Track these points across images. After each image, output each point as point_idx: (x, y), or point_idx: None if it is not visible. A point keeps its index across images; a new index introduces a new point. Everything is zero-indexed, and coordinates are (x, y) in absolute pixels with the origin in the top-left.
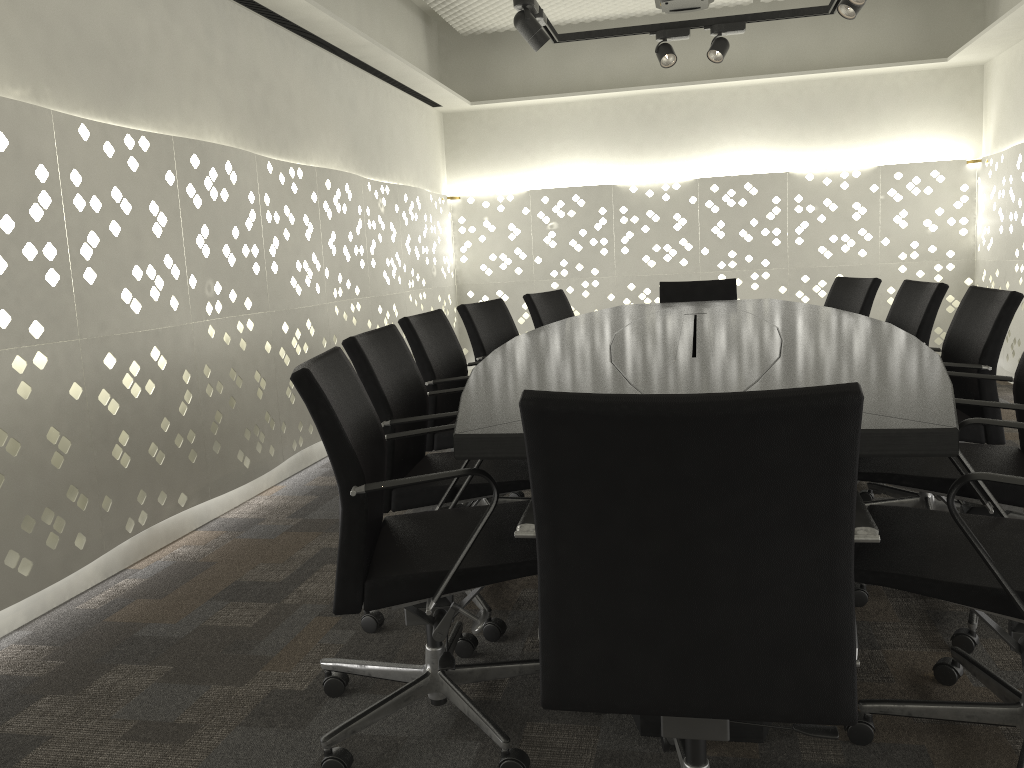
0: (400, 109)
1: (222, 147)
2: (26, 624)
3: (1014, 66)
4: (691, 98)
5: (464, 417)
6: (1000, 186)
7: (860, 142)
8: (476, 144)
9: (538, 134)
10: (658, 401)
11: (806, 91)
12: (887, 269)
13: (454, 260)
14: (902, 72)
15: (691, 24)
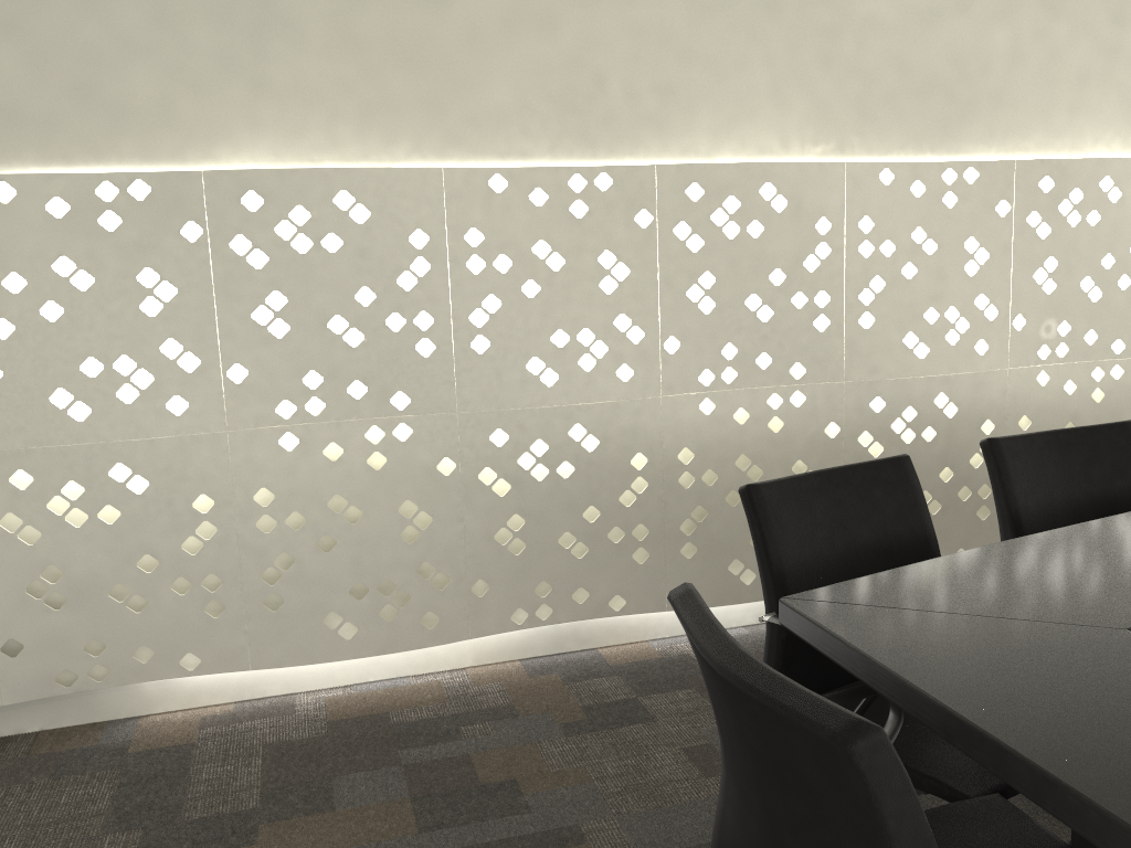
0: None
1: (1097, 161)
2: (753, 624)
3: None
4: None
5: (858, 580)
6: None
7: None
8: None
9: None
10: (715, 646)
11: None
12: None
13: None
14: None
15: None
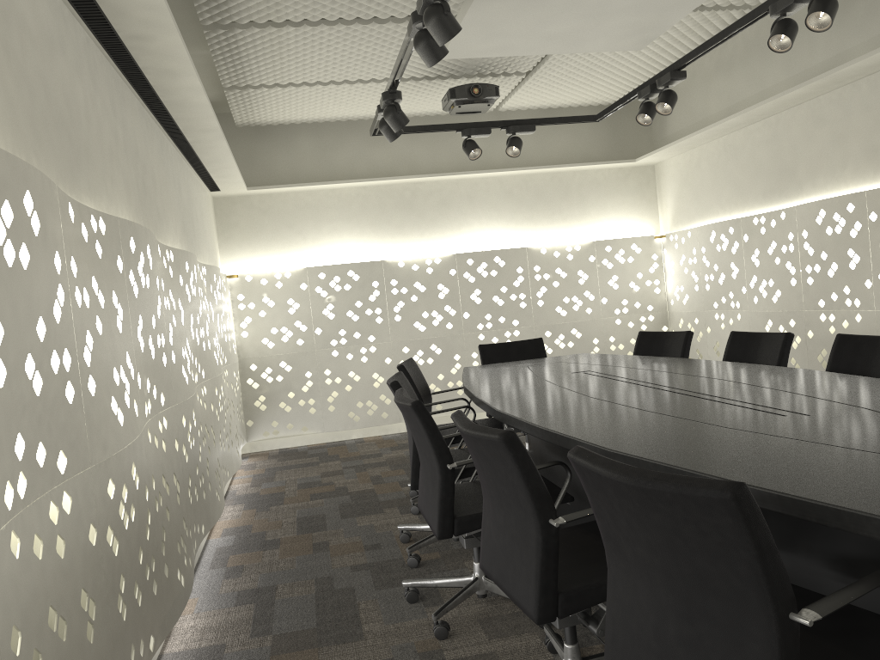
0: (197, 193)
1: (145, 229)
2: None
3: (689, 166)
4: (441, 186)
5: (879, 512)
6: (690, 255)
7: (575, 222)
8: (248, 226)
9: (308, 216)
10: None
11: (531, 182)
12: (607, 322)
13: (235, 335)
14: (600, 169)
15: (491, 124)
